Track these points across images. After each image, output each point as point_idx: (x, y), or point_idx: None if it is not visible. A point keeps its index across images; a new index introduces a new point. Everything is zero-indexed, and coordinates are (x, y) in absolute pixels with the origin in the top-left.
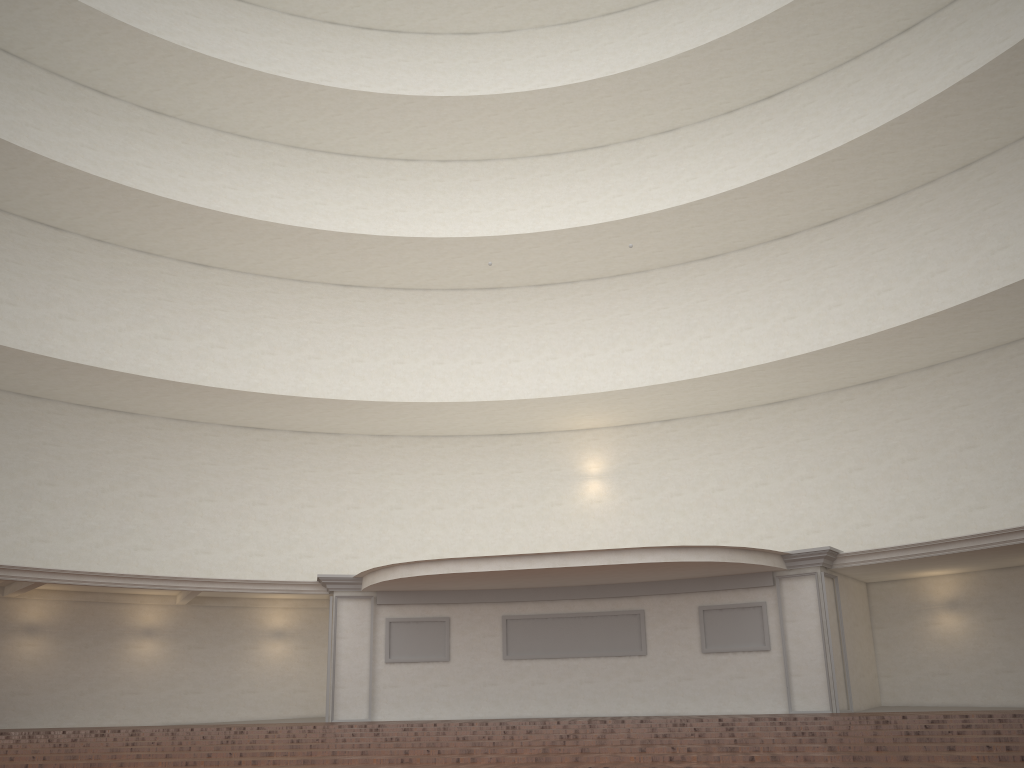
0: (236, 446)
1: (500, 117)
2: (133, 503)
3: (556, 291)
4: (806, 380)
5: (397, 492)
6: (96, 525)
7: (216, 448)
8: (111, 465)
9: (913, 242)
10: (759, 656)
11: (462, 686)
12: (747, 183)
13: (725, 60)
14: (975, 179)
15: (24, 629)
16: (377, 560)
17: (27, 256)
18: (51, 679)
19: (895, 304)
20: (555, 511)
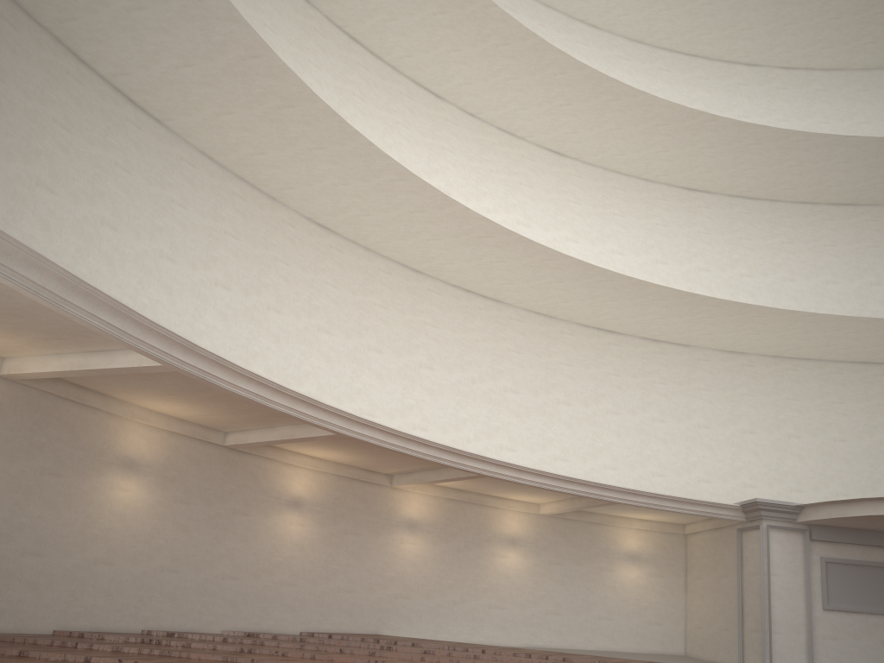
0: (589, 348)
1: None
2: (498, 398)
3: None
4: None
5: (749, 415)
6: (467, 418)
7: (571, 348)
8: (479, 354)
9: None
10: None
11: None
12: None
13: None
14: None
15: (406, 525)
16: (730, 487)
17: (413, 121)
18: (428, 583)
19: None
20: None
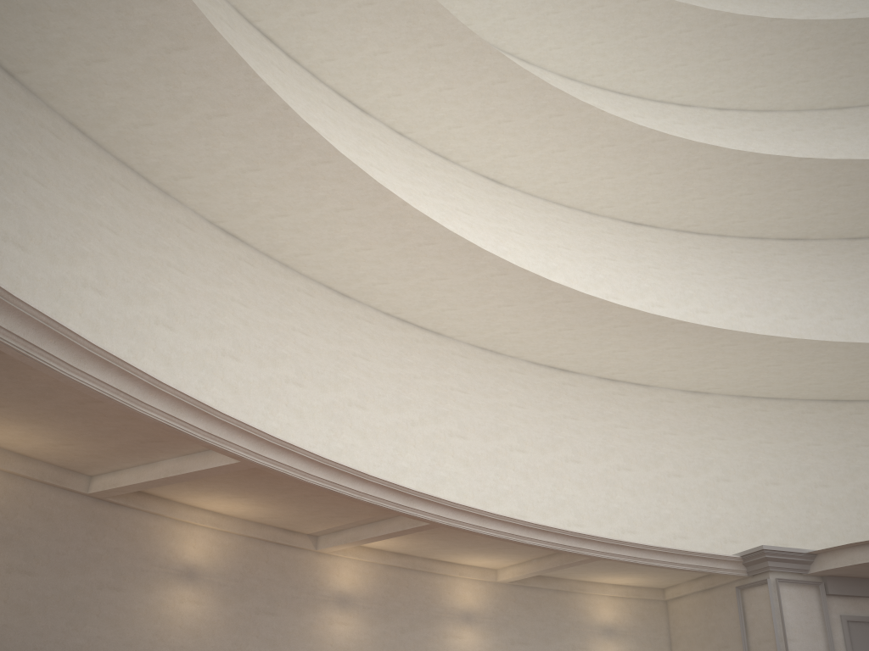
0: (542, 388)
1: (818, 52)
2: (443, 444)
3: None
4: None
5: (721, 460)
6: (407, 467)
7: (522, 388)
8: (419, 393)
9: None
10: None
11: None
12: None
13: None
14: None
15: (335, 600)
16: (709, 543)
17: (336, 132)
18: None
19: None
20: None
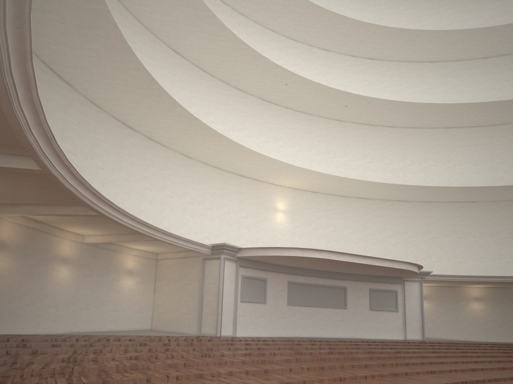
0: (117, 134)
1: (276, 0)
2: None
3: (270, 106)
4: (389, 194)
5: (191, 193)
6: None
7: (108, 132)
8: (55, 121)
9: (424, 149)
10: (393, 313)
11: (270, 318)
12: (357, 93)
13: (378, 36)
14: (451, 134)
15: None
16: (179, 233)
17: None
18: (10, 291)
19: (414, 172)
20: (262, 224)
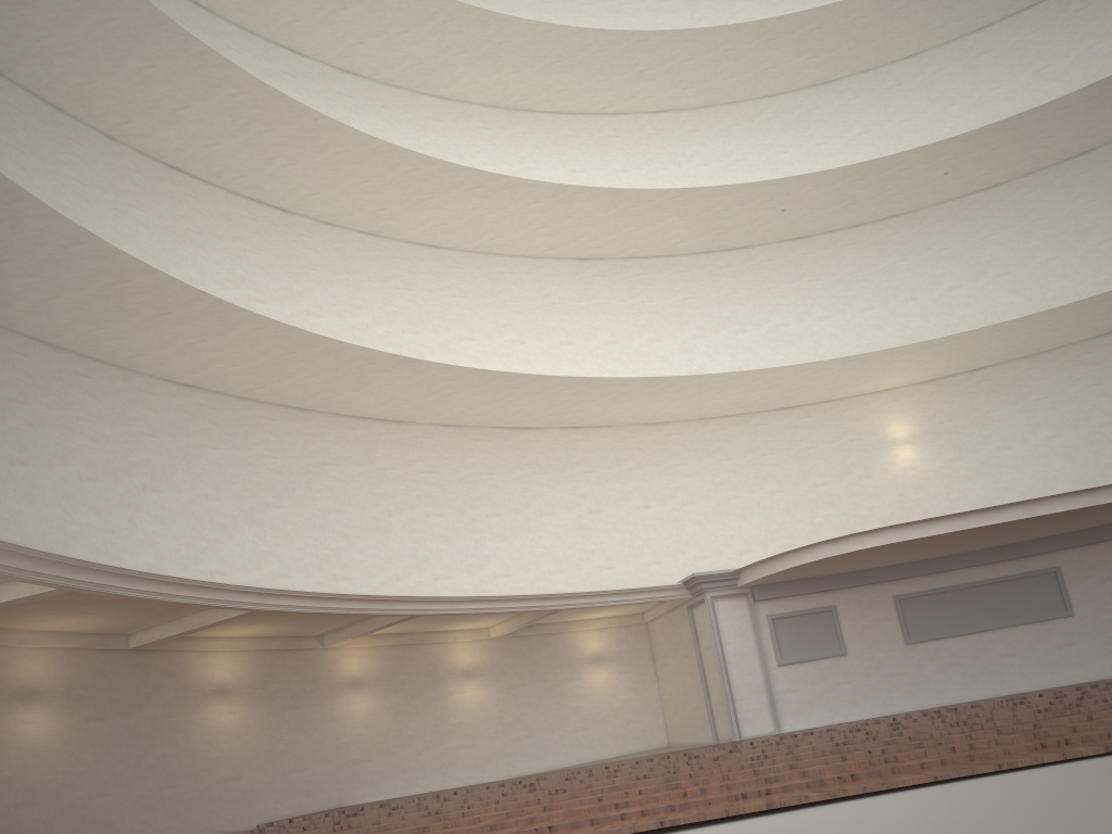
0: (508, 450)
1: (737, 52)
2: (421, 526)
3: (814, 244)
4: None
5: (686, 485)
6: (391, 555)
7: (489, 455)
8: (391, 484)
9: None
10: None
11: (867, 680)
12: (1021, 102)
13: None
14: None
15: (349, 684)
16: (681, 563)
17: (263, 244)
18: (386, 740)
19: None
20: (865, 485)
